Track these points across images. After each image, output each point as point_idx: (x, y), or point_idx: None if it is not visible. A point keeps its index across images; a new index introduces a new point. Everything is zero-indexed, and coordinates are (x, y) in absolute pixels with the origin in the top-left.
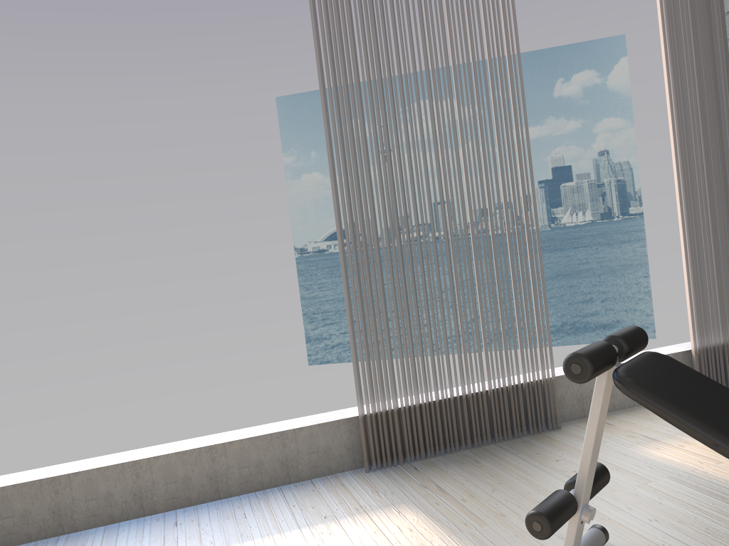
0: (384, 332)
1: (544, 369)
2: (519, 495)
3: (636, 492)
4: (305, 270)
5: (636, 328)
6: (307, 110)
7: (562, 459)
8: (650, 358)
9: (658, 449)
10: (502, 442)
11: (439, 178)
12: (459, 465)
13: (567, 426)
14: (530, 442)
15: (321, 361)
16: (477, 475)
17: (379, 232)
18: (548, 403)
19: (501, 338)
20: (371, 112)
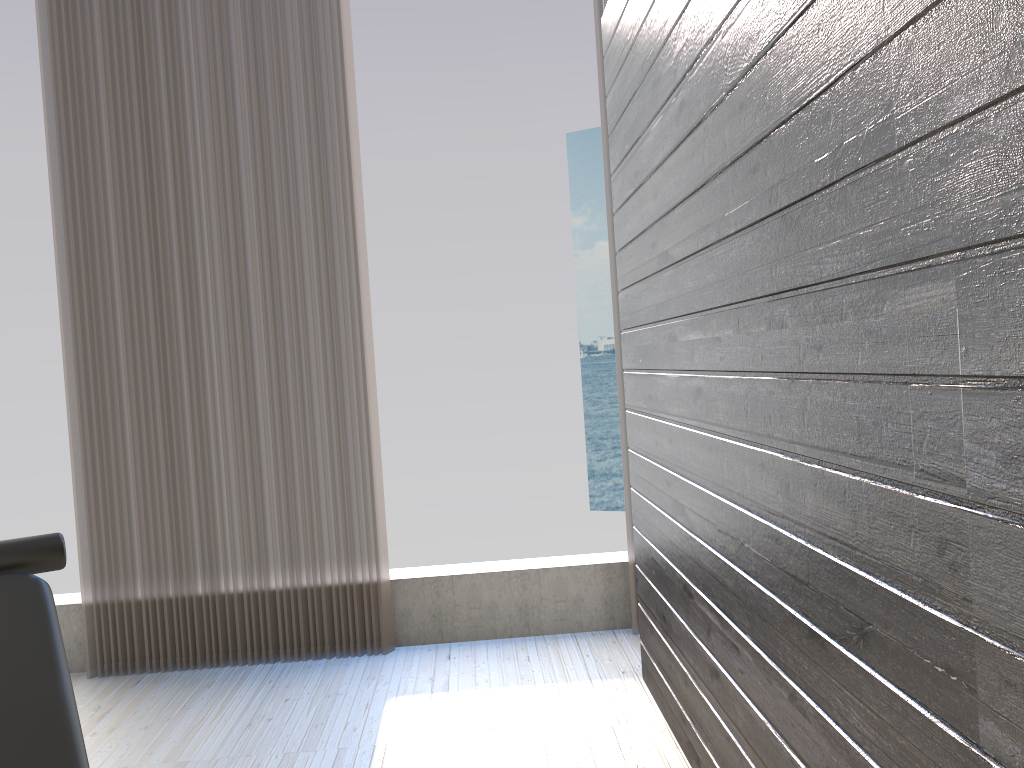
0: (123, 496)
1: (363, 567)
2: (153, 740)
3: (268, 762)
4: (592, 377)
5: (43, 538)
6: None
7: (295, 699)
8: None
9: (420, 706)
10: (289, 662)
11: (213, 293)
12: (186, 686)
13: (400, 652)
14: (316, 668)
15: (607, 506)
16: (174, 703)
17: None
18: (367, 616)
19: None
20: (119, 204)
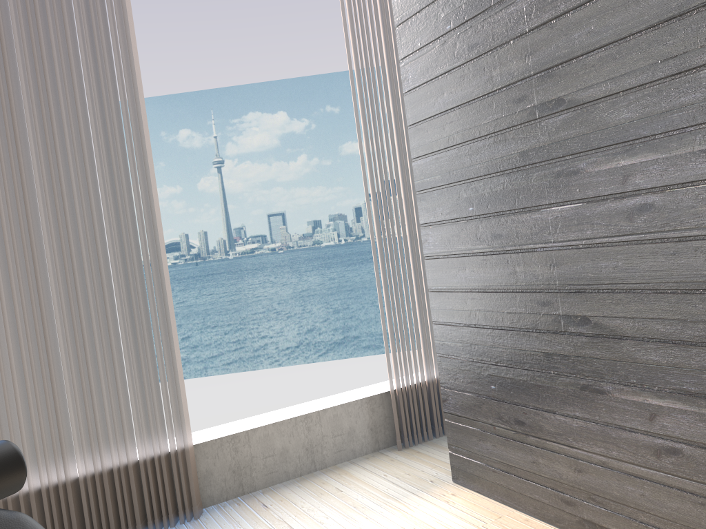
0: None
1: (170, 438)
2: None
3: None
4: None
5: None
6: None
7: None
8: None
9: None
10: None
11: None
12: None
13: (211, 512)
14: None
15: None
16: None
17: (213, 244)
18: (178, 485)
19: (337, 347)
20: None
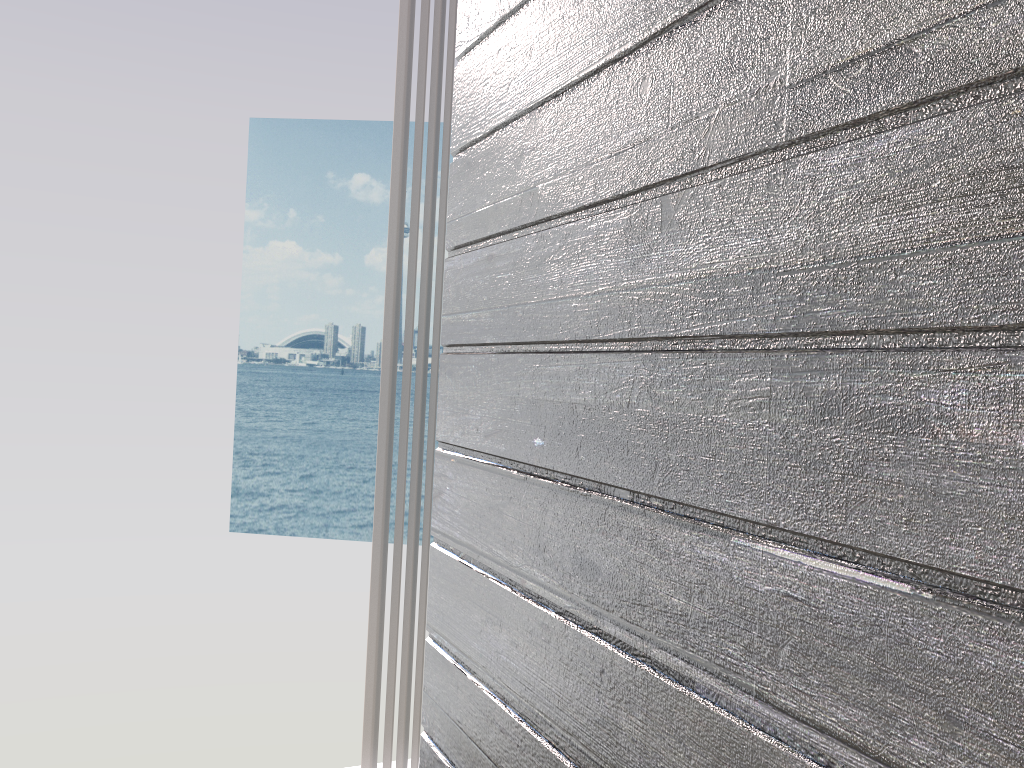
0: None
1: None
2: None
3: None
4: (249, 385)
5: None
6: (295, 147)
7: None
8: None
9: None
10: None
11: None
12: None
13: None
14: None
15: (250, 528)
16: None
17: (371, 347)
18: None
19: None
20: None
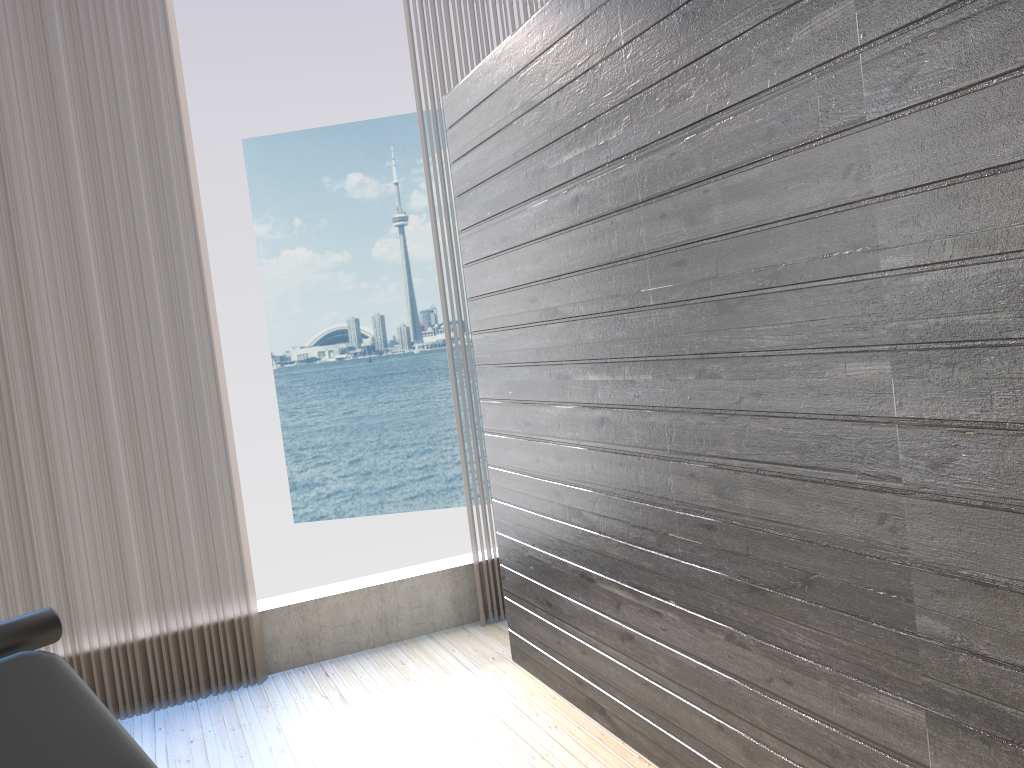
0: None
1: (234, 604)
2: None
3: None
4: (287, 387)
5: (38, 614)
6: (288, 159)
7: (199, 739)
8: (2, 666)
9: (329, 720)
10: (165, 709)
11: (57, 349)
12: None
13: (275, 678)
14: (198, 708)
15: (312, 517)
16: None
17: (392, 333)
18: (241, 650)
19: None
20: None
